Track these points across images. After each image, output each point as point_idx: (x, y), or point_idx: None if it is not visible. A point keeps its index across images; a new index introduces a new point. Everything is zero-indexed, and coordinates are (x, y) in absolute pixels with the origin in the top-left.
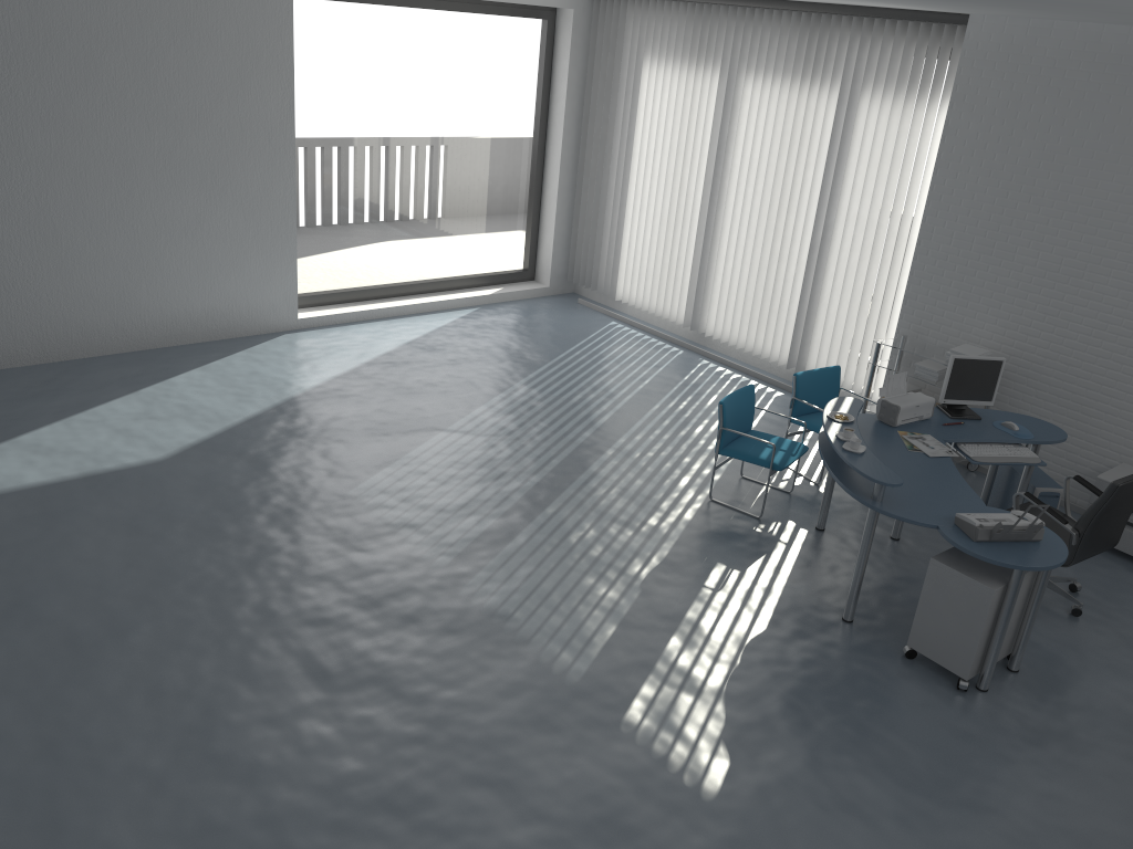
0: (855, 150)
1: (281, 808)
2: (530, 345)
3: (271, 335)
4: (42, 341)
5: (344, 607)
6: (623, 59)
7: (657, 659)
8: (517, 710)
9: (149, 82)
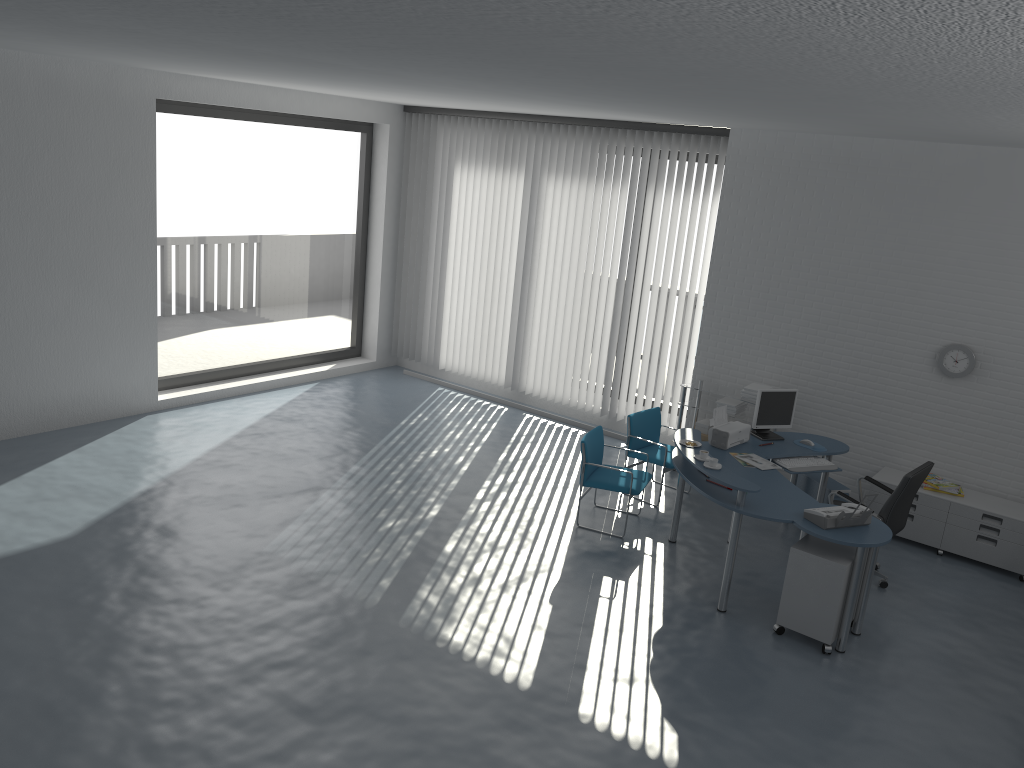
0: (645, 234)
1: None
2: (376, 411)
3: (134, 417)
4: None
5: (300, 649)
6: (436, 165)
7: (587, 659)
8: (488, 717)
9: (24, 185)
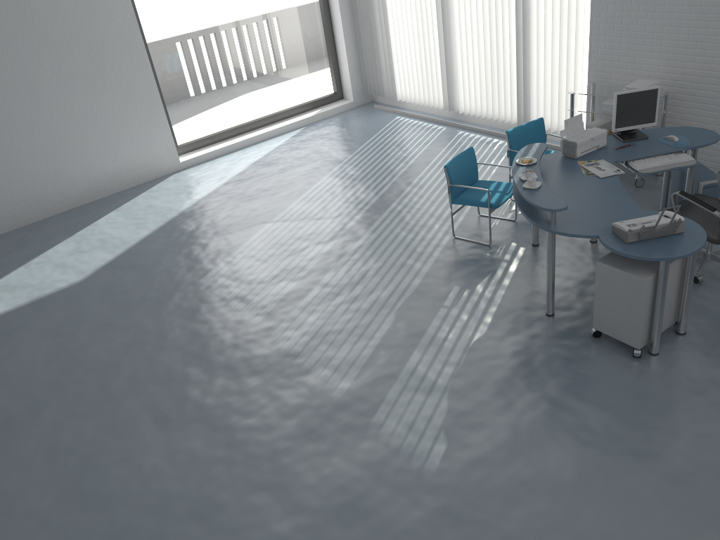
0: None
1: (121, 527)
2: (337, 147)
3: (164, 177)
4: (13, 213)
5: (185, 367)
6: None
7: (401, 370)
8: (294, 426)
9: (29, 24)
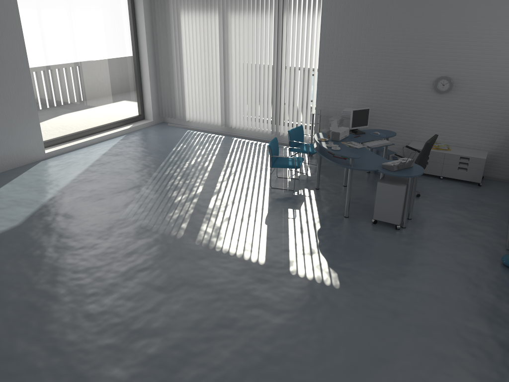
0: (284, 38)
1: (178, 340)
2: (159, 145)
3: (35, 163)
4: None
5: (150, 261)
6: (170, 12)
7: (288, 247)
8: (248, 278)
9: None
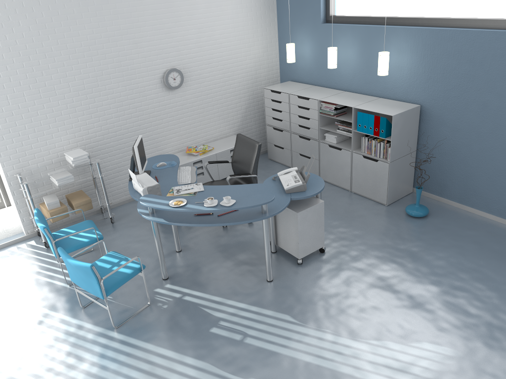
0: None
1: None
2: None
3: None
4: None
5: None
6: None
7: (337, 371)
8: None
9: None
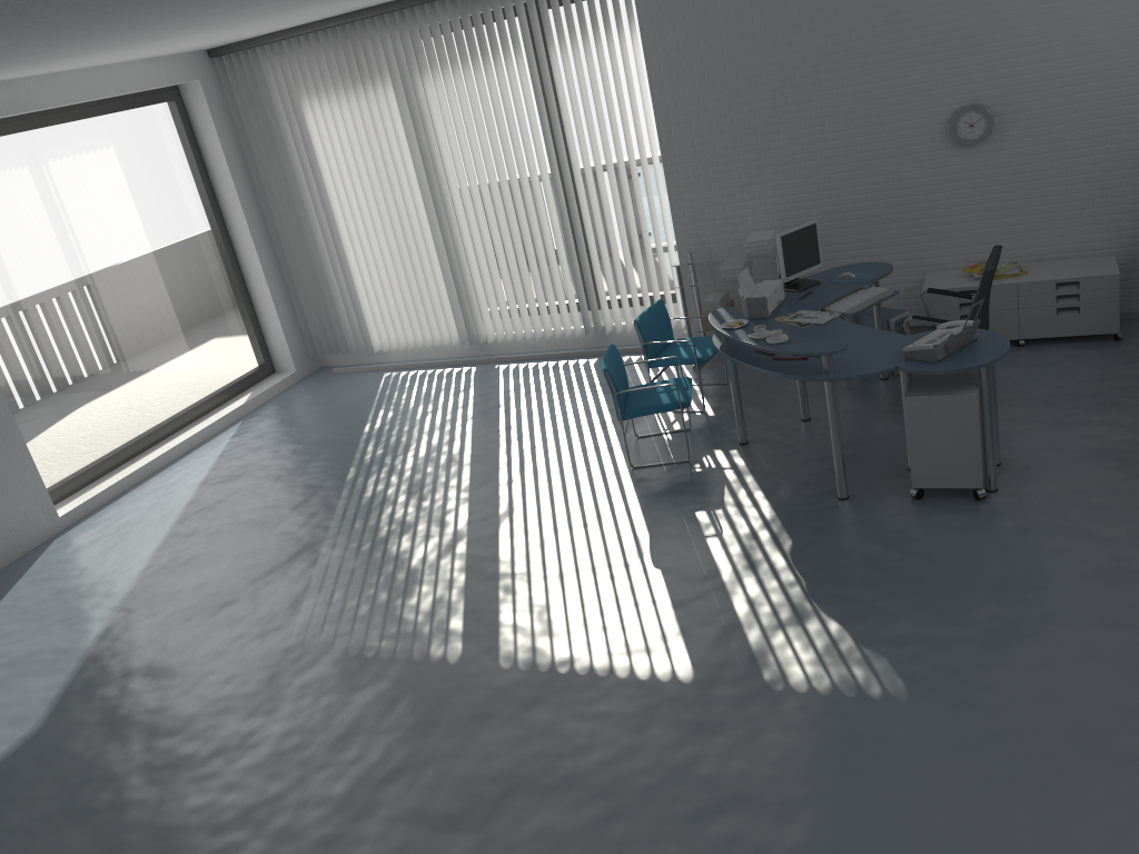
0: (564, 106)
1: None
2: (329, 428)
3: (39, 548)
4: None
5: (403, 747)
6: (276, 110)
7: (737, 615)
8: (669, 731)
9: None
